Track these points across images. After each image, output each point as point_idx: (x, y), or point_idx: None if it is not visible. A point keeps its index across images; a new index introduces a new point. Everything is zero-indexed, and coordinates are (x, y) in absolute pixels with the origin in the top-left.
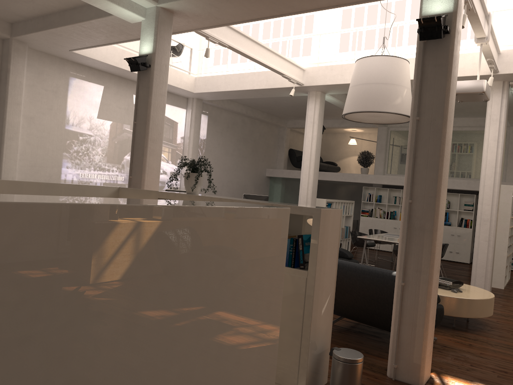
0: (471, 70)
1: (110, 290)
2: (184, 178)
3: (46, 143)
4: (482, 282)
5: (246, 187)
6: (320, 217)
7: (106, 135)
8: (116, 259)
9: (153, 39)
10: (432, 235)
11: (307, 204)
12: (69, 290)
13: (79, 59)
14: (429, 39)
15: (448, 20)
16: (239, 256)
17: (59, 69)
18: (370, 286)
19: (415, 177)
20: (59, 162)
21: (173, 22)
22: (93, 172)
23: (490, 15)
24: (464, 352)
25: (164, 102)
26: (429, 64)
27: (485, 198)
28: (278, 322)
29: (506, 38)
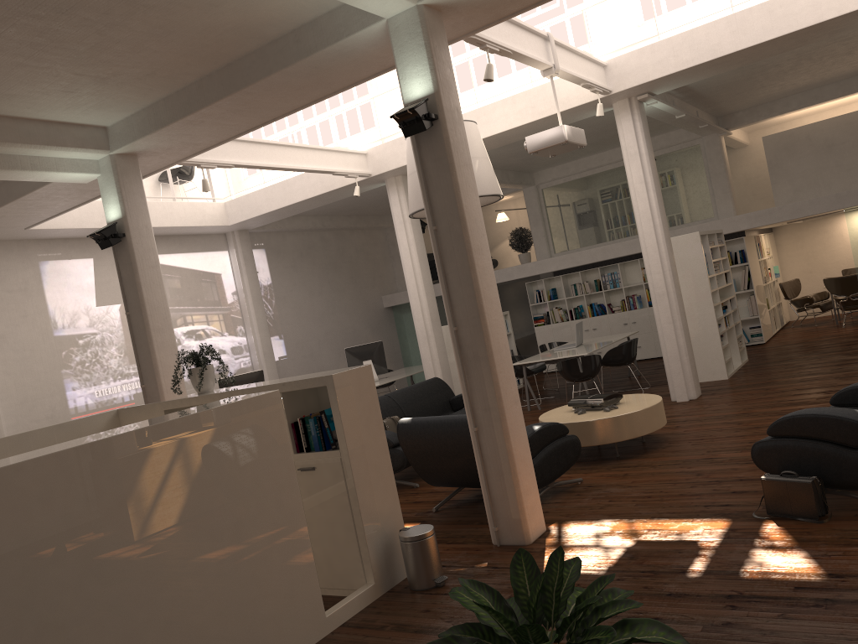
0: (577, 97)
1: (60, 535)
2: (254, 350)
3: (33, 365)
4: (681, 381)
5: (357, 334)
6: (334, 385)
7: (117, 325)
8: (57, 505)
9: (118, 199)
10: (488, 363)
11: (430, 339)
12: (14, 545)
13: (44, 234)
14: (414, 134)
15: (432, 103)
16: (216, 463)
17: (21, 256)
18: (461, 441)
19: (452, 298)
20: (59, 385)
21: (142, 163)
22: (114, 384)
23: (549, 37)
24: (610, 487)
25: (158, 274)
26: (428, 161)
27: (652, 264)
28: (303, 518)
29: (619, 36)
